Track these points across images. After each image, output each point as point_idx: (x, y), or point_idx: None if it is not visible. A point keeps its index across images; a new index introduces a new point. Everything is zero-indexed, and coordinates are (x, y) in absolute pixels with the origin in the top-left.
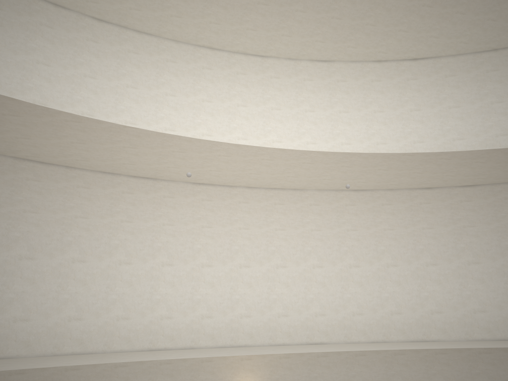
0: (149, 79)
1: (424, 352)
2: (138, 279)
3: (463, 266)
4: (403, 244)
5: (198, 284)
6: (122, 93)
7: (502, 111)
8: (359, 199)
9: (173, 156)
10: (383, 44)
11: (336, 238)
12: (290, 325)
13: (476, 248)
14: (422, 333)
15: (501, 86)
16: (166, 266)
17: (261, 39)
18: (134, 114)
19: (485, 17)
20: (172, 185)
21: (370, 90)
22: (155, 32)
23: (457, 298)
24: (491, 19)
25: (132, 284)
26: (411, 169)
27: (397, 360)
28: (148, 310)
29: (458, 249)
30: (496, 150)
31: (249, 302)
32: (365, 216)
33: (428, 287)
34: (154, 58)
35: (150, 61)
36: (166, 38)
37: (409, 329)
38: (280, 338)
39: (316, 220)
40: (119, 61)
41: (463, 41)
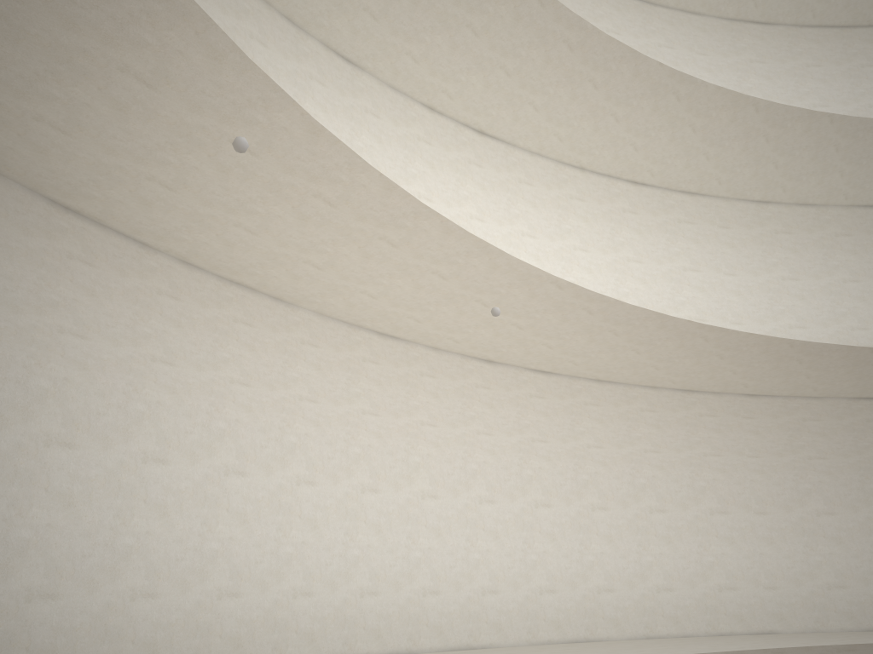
0: None
1: None
2: None
3: (529, 508)
4: (448, 456)
5: (28, 493)
6: None
7: (586, 265)
8: (386, 353)
9: (102, 86)
10: (461, 79)
11: (342, 425)
12: (243, 618)
13: (548, 479)
14: (469, 632)
15: (586, 226)
16: None
17: None
18: None
19: (613, 108)
20: None
21: (415, 153)
22: None
23: (519, 566)
24: (616, 117)
25: None
26: (518, 317)
27: None
28: None
29: (524, 478)
30: (661, 316)
31: (156, 557)
32: (394, 390)
33: (480, 544)
34: None
35: None
36: None
37: (448, 625)
38: (218, 653)
39: (311, 378)
40: None
41: (559, 134)
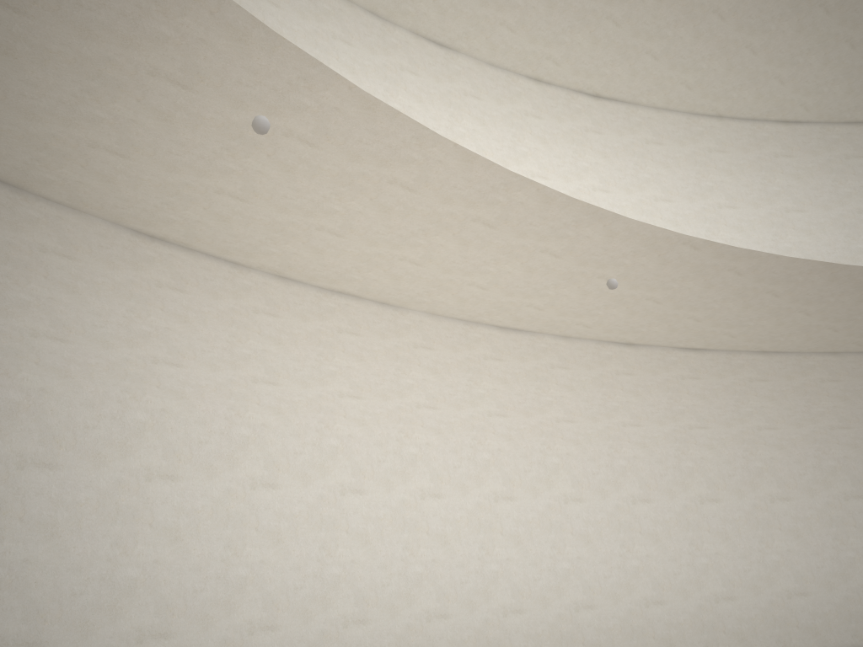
0: None
1: None
2: None
3: (693, 505)
4: (590, 454)
5: (132, 531)
6: None
7: (736, 223)
8: (509, 348)
9: (139, 97)
10: (565, 41)
11: (467, 430)
12: (373, 646)
13: (712, 470)
14: None
15: (731, 180)
16: (35, 468)
17: None
18: None
19: (747, 39)
20: (73, 223)
21: (524, 130)
22: None
23: (688, 571)
24: (752, 48)
25: None
26: (652, 289)
27: None
28: None
29: (683, 471)
30: (830, 266)
31: (273, 586)
32: (522, 387)
33: (638, 549)
34: None
35: None
36: None
37: (608, 643)
38: None
39: (428, 384)
40: None
41: (687, 81)
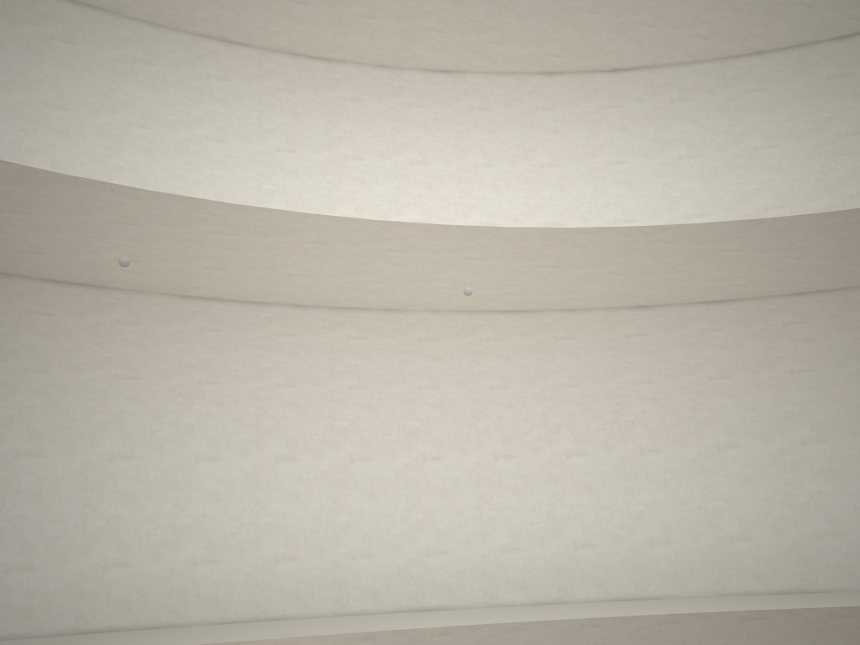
0: (93, 93)
1: (638, 621)
2: (57, 486)
3: (708, 452)
4: (595, 413)
5: (187, 495)
6: (35, 118)
7: (774, 163)
8: (513, 328)
9: (116, 234)
10: (554, 38)
11: (468, 403)
12: (377, 573)
13: (733, 418)
14: (634, 583)
15: (771, 118)
16: (120, 460)
17: (320, 23)
18: (60, 160)
19: None
20: (138, 300)
21: (534, 125)
22: (108, 5)
23: (699, 514)
24: None
25: (43, 497)
26: (602, 266)
27: (585, 638)
28: (75, 551)
29: (699, 420)
30: (758, 221)
31: (293, 530)
32: (525, 361)
33: (644, 495)
34: (106, 54)
35: (97, 60)
36: (134, 17)
37: (608, 577)
38: (356, 601)
39: (430, 369)
40: (31, 56)
41: (700, 34)
